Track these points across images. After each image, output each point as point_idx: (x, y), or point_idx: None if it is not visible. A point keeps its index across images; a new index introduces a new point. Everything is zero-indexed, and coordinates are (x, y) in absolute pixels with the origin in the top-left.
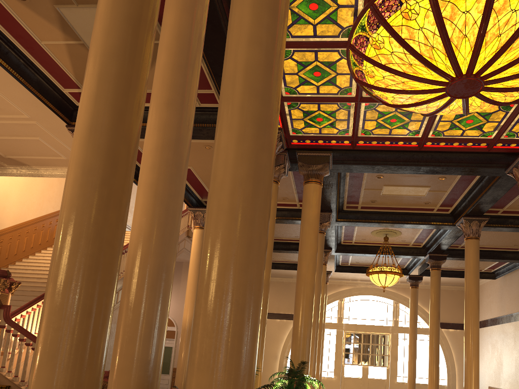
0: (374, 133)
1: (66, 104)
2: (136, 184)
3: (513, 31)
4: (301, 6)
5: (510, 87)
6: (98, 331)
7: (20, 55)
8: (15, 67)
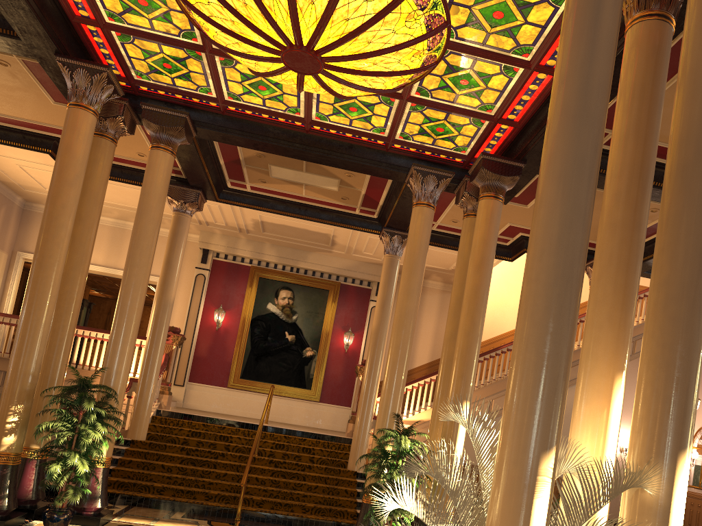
0: (491, 102)
1: (369, 221)
2: (502, 259)
3: (227, 10)
4: (262, 93)
5: (320, 18)
6: (46, 350)
7: (313, 207)
8: (315, 215)
